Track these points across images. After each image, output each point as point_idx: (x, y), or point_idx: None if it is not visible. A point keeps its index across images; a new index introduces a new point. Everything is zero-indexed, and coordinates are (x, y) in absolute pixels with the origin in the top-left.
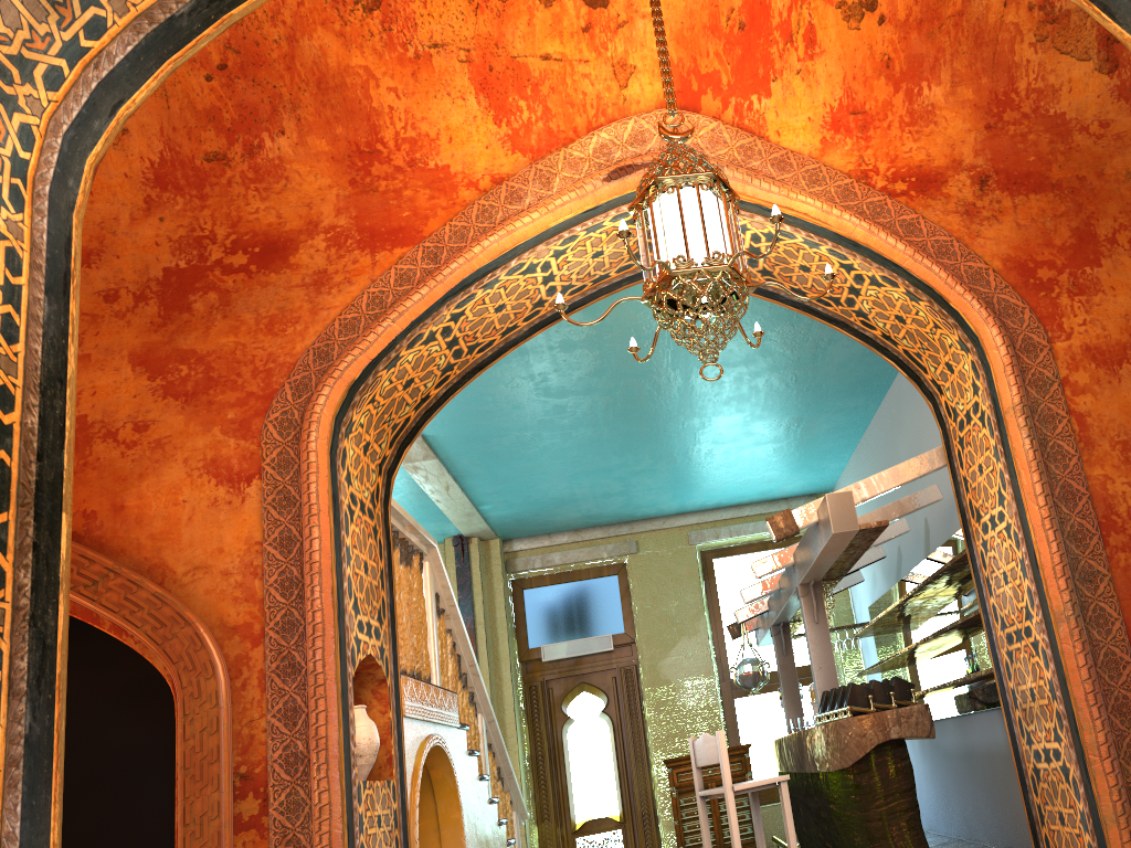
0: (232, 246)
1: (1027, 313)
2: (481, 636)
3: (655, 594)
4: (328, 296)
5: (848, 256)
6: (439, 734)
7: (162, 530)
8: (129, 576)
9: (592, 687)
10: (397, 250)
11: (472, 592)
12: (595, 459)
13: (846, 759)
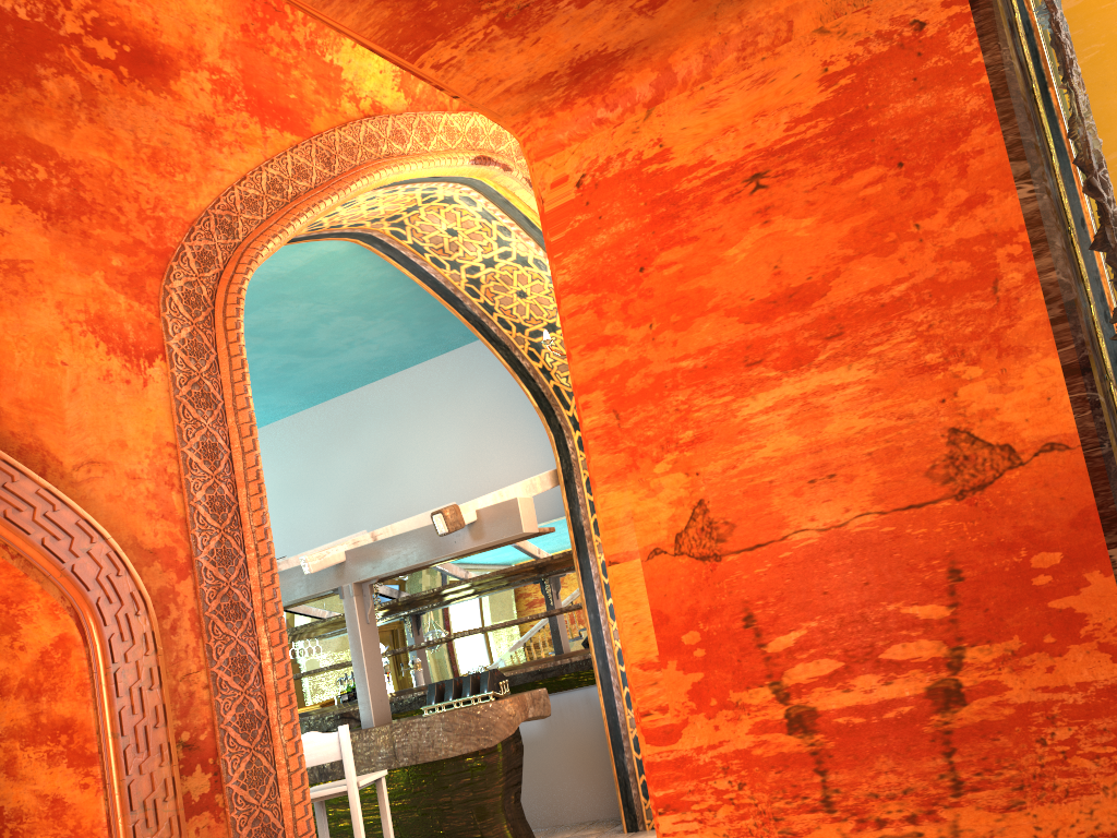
0: (94, 26)
1: None
2: None
3: None
4: (220, 154)
5: None
6: None
7: (35, 398)
8: (7, 457)
9: None
10: (287, 134)
11: None
12: None
13: (492, 738)
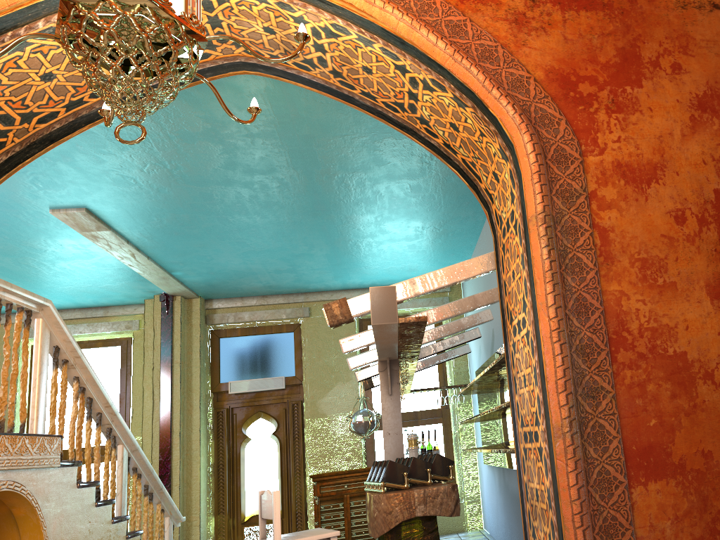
0: None
1: (563, 124)
2: (176, 372)
3: (320, 349)
4: None
5: (400, 56)
6: (9, 480)
7: None
8: None
9: (267, 415)
10: None
11: (172, 338)
12: (257, 242)
13: (374, 531)
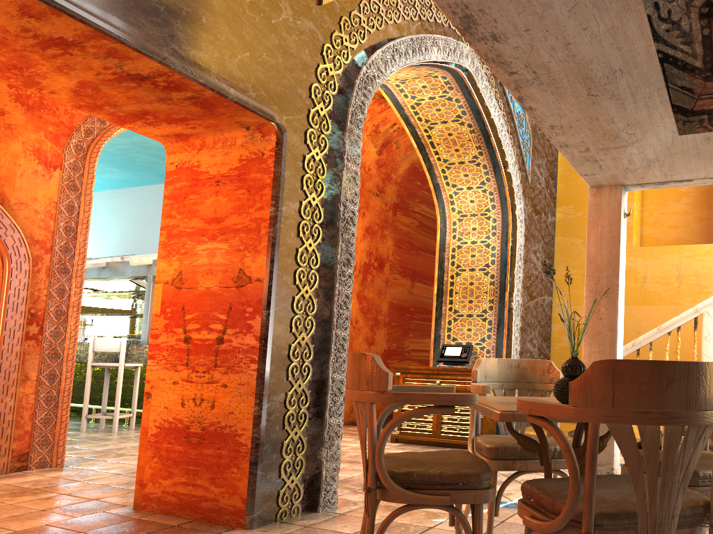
0: None
1: None
2: None
3: None
4: None
5: None
6: None
7: (6, 176)
8: None
9: None
10: None
11: None
12: None
13: None
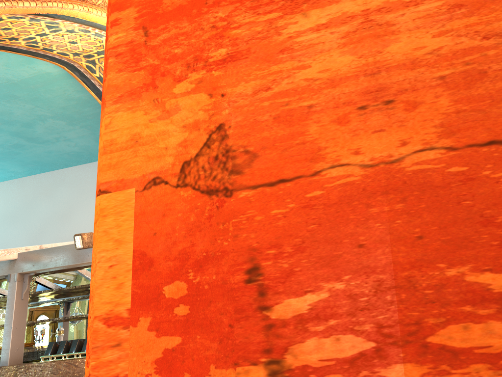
0: None
1: None
2: None
3: None
4: None
5: None
6: None
7: None
8: None
9: None
10: None
11: None
12: None
13: None
